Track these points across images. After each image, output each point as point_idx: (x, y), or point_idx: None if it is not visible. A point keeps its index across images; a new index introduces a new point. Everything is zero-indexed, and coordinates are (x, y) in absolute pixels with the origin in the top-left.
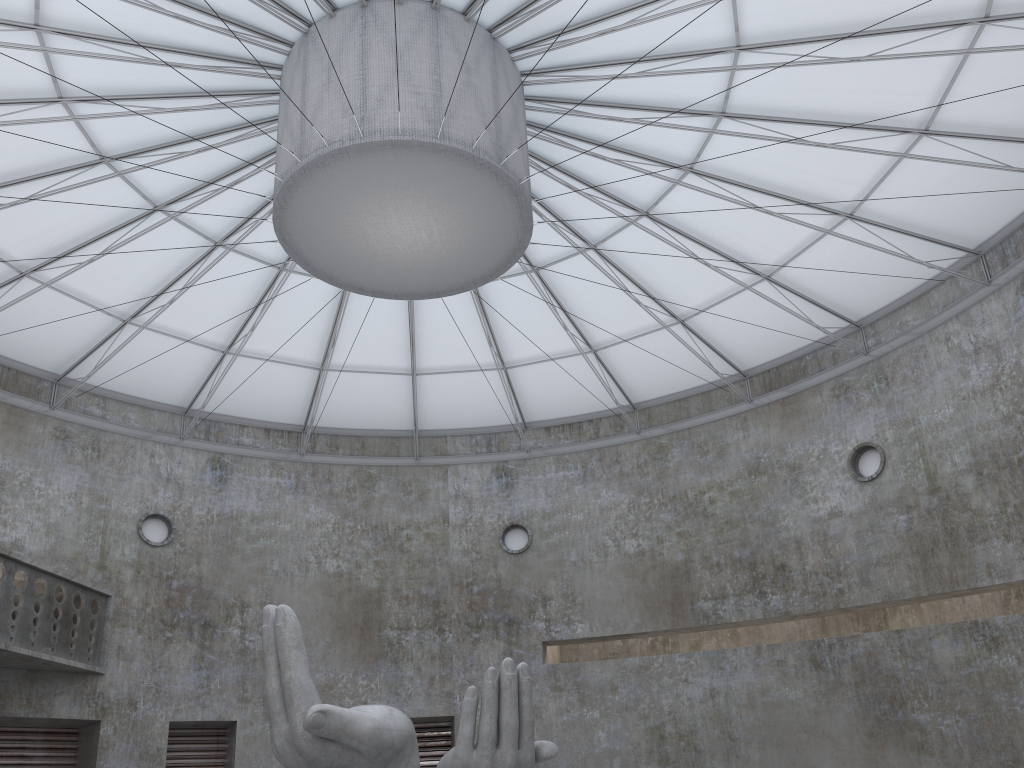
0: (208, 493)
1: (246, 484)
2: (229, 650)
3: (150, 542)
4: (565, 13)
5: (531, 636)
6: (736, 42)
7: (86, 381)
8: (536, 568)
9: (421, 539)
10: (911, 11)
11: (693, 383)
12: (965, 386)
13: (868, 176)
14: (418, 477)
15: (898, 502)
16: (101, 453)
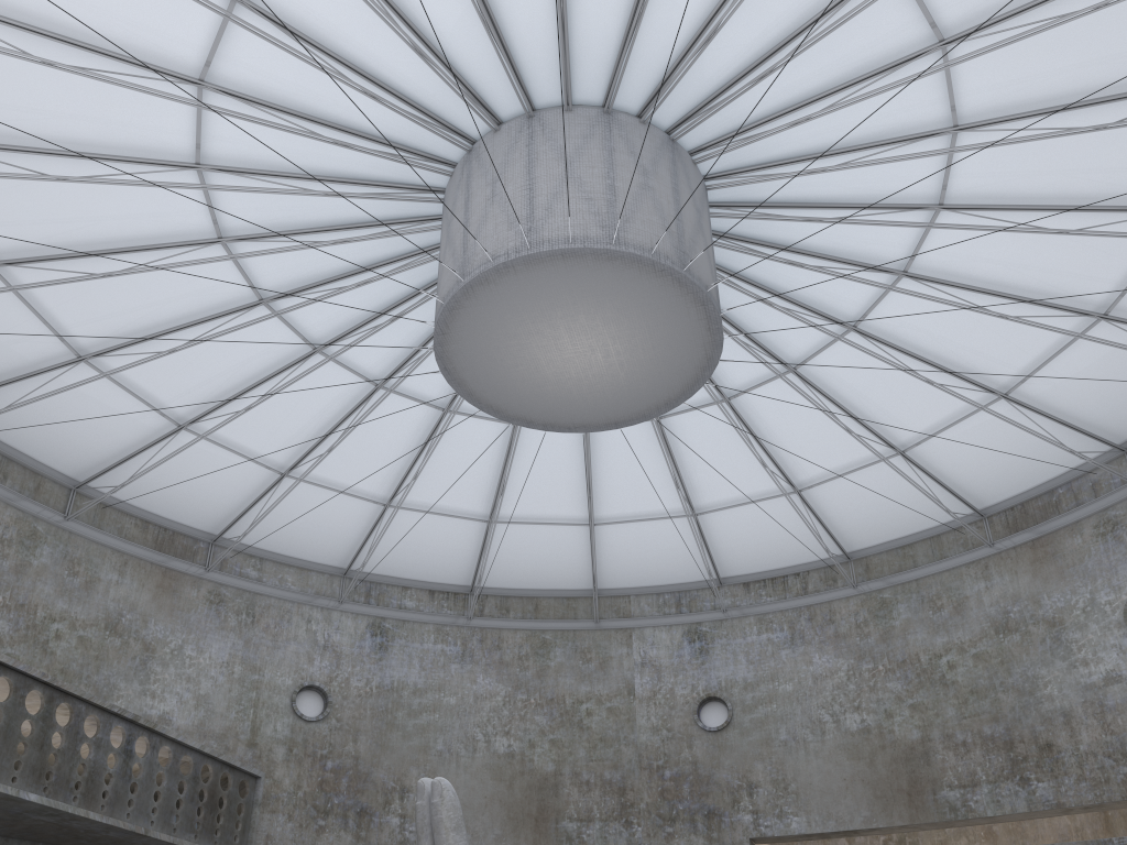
0: (367, 662)
1: (408, 652)
2: (387, 842)
3: (304, 716)
4: (752, 106)
5: (736, 831)
6: (953, 122)
7: (243, 541)
8: (739, 748)
9: (603, 714)
10: None
11: (918, 526)
12: None
13: (1124, 267)
14: (598, 642)
15: None
16: (256, 618)
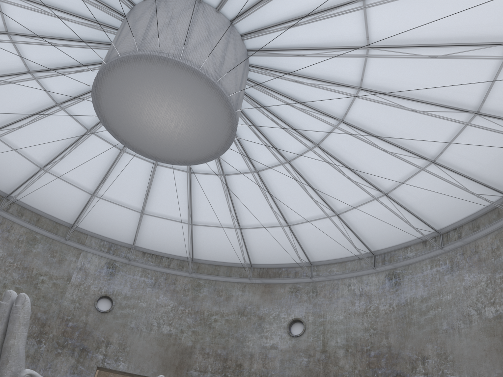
0: None
1: None
2: None
3: None
4: (283, 63)
5: (92, 361)
6: (343, 118)
7: None
8: (110, 324)
9: (50, 285)
10: (410, 143)
11: (226, 260)
12: (351, 308)
13: (354, 202)
14: (63, 250)
15: (305, 351)
16: None
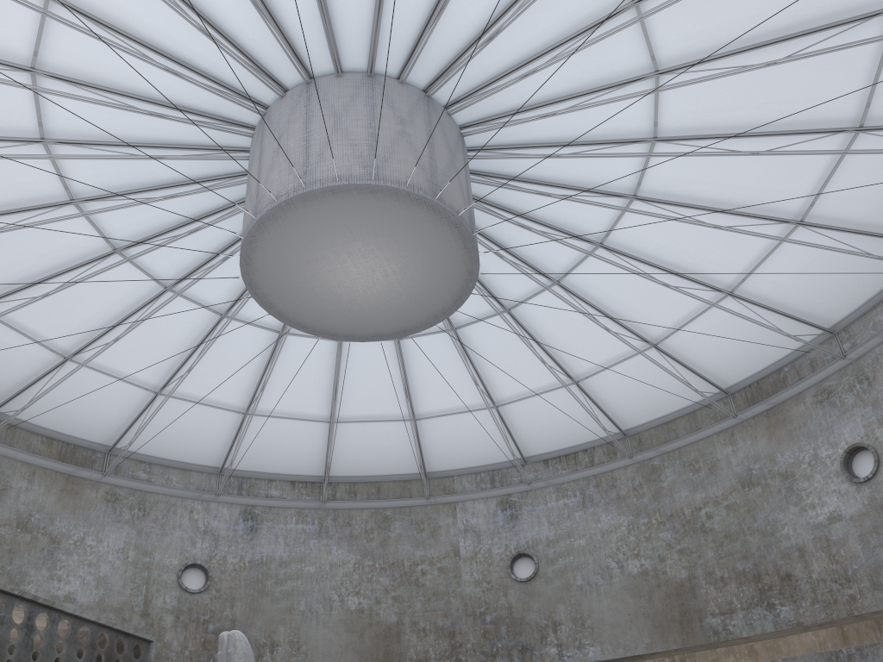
0: (241, 542)
1: (274, 532)
2: None
3: (188, 589)
4: (489, 65)
5: (544, 661)
6: (654, 67)
7: (134, 450)
8: (544, 594)
9: (435, 573)
10: (821, 11)
11: (678, 405)
12: None
13: (811, 181)
14: (429, 515)
15: None
16: (146, 512)
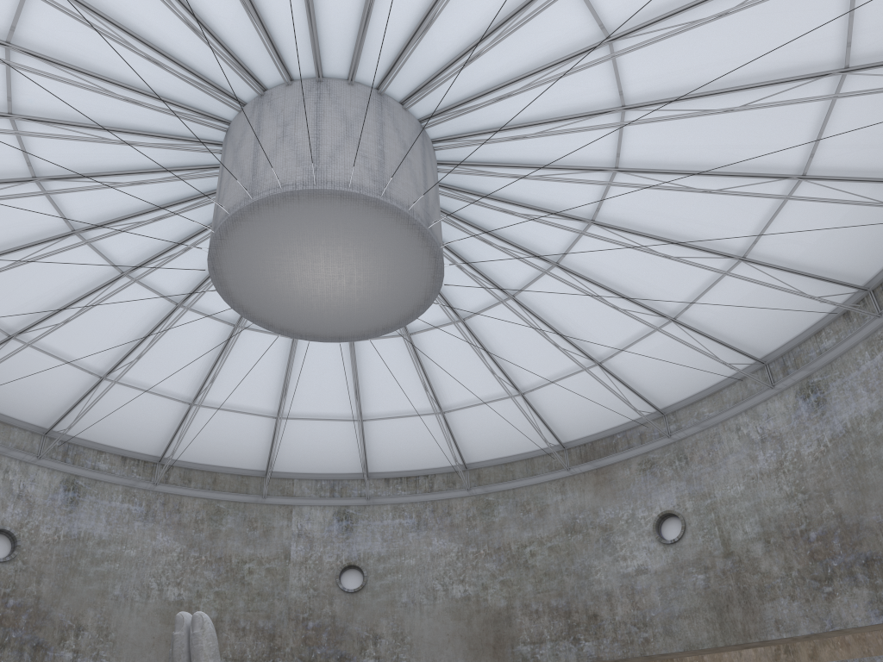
0: (58, 513)
1: (97, 507)
2: None
3: None
4: (484, 118)
5: None
6: (615, 164)
7: None
8: (369, 607)
9: (262, 573)
10: (750, 162)
11: (519, 450)
12: (753, 468)
13: (692, 289)
14: (264, 514)
15: (697, 563)
16: None
